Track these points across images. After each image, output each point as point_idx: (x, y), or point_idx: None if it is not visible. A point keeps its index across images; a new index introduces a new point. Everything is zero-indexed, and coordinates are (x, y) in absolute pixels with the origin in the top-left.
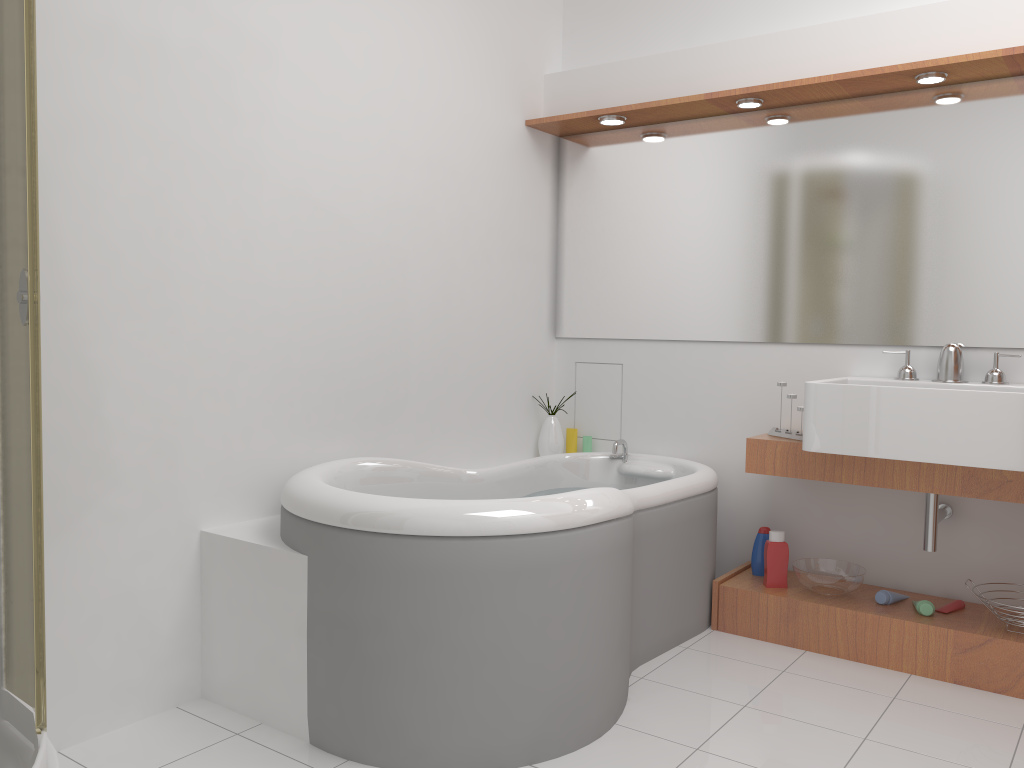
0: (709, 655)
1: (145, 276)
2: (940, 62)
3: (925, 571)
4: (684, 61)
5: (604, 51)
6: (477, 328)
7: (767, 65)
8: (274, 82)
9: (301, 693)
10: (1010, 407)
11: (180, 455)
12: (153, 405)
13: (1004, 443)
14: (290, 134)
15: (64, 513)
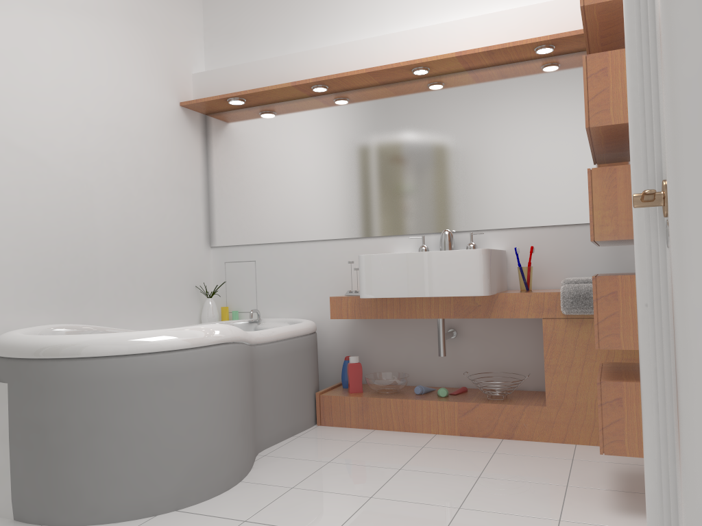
0: (312, 439)
1: None
2: (423, 60)
3: (445, 372)
4: (279, 63)
5: (231, 59)
6: (150, 239)
7: (329, 65)
8: None
9: (6, 484)
10: (471, 258)
11: None
12: None
13: (470, 280)
14: None
15: None
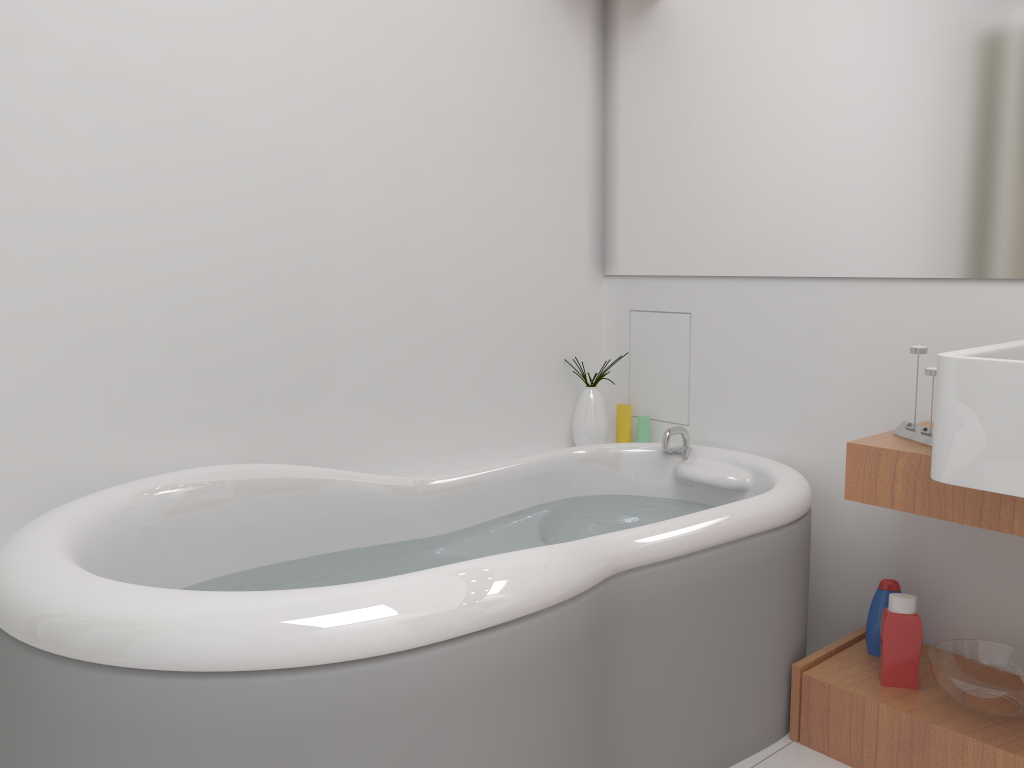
0: None
1: None
2: None
3: None
4: None
5: None
6: (460, 266)
7: None
8: None
9: None
10: None
11: None
12: None
13: None
14: None
15: None
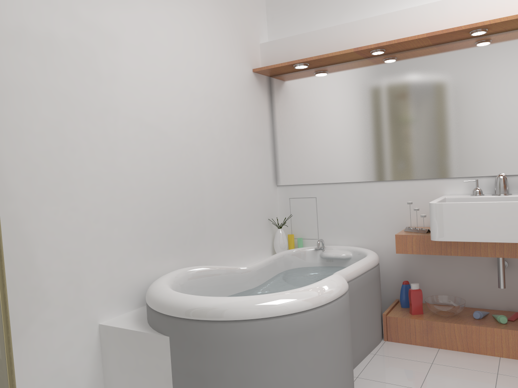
0: (388, 357)
1: (54, 178)
2: (485, 23)
3: (495, 297)
4: (338, 31)
5: (291, 29)
6: (238, 185)
7: (385, 31)
8: (119, 57)
9: None
10: None
11: (83, 281)
12: (65, 254)
13: None
14: (130, 86)
15: (17, 328)
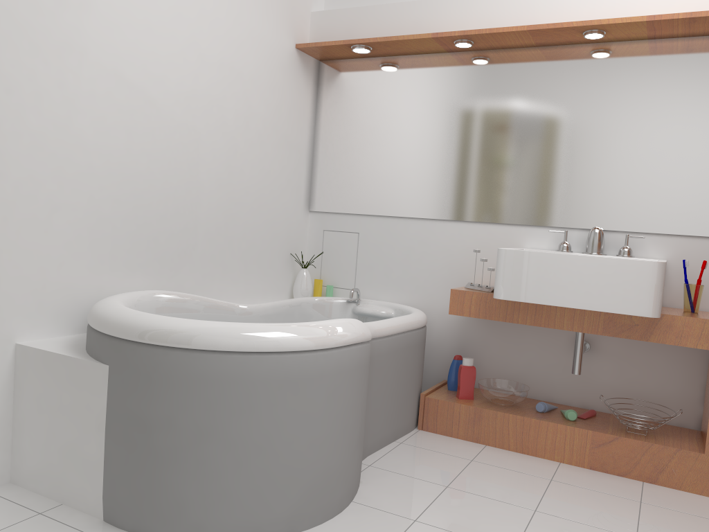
0: (418, 448)
1: None
2: (603, 22)
3: (569, 389)
4: (417, 9)
5: None
6: (252, 198)
7: (477, 17)
8: None
9: (98, 479)
10: (644, 271)
11: None
12: None
13: (638, 296)
14: (109, 23)
15: None
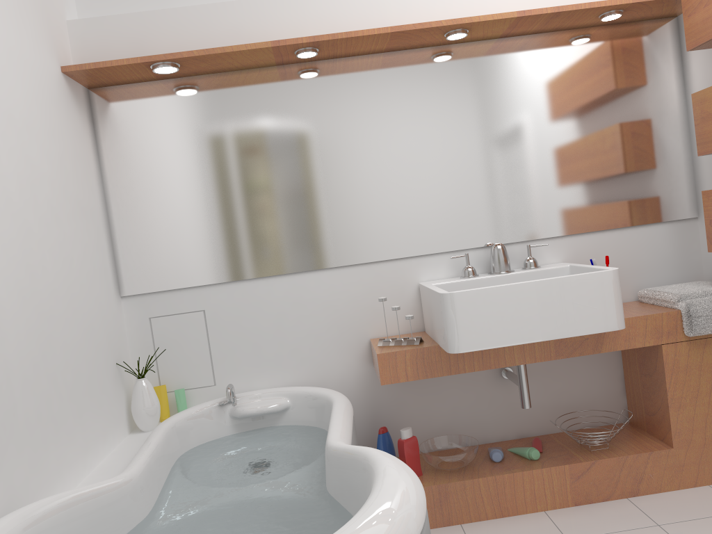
0: None
1: None
2: (474, 19)
3: (501, 423)
4: (232, 13)
5: (128, 2)
6: (63, 302)
7: (315, 20)
8: None
9: None
10: (605, 282)
11: None
12: None
13: (605, 311)
14: None
15: None
